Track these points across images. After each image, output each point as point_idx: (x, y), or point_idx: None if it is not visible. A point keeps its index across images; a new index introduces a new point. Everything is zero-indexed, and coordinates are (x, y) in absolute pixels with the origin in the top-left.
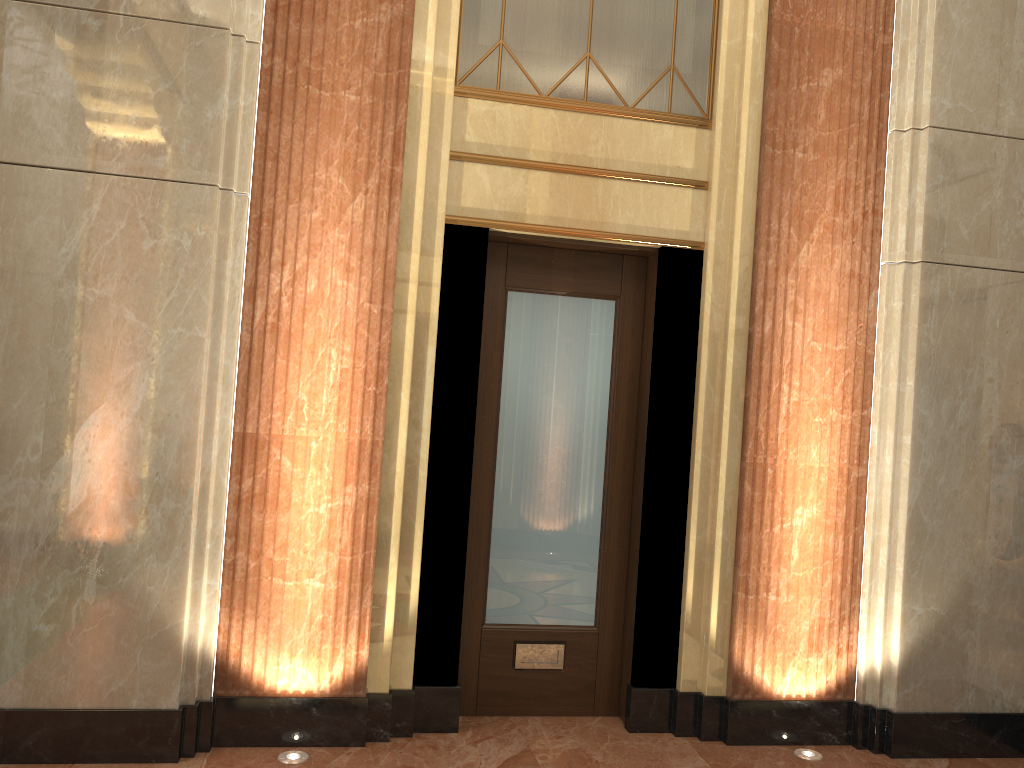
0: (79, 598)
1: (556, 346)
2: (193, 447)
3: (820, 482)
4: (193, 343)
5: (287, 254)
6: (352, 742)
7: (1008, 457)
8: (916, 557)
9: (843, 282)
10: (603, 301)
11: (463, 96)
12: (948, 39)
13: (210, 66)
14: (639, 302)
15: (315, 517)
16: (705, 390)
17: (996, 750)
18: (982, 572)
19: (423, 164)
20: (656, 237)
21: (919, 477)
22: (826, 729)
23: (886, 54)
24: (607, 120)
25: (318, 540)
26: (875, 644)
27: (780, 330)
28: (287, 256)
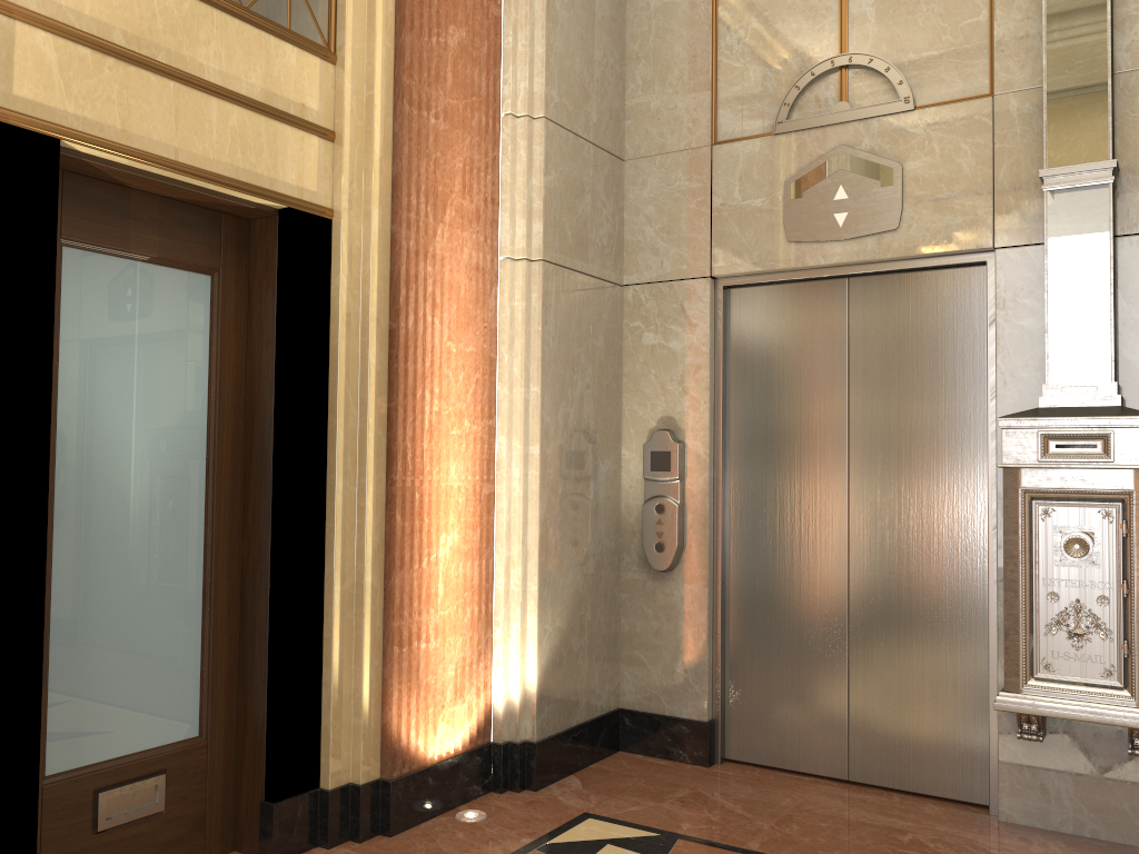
0: None
1: (136, 336)
2: None
3: (458, 503)
4: None
5: None
6: None
7: (600, 462)
8: (546, 573)
9: (471, 275)
10: (196, 275)
11: None
12: (555, 29)
13: None
14: (243, 281)
15: None
16: (344, 399)
17: (600, 753)
18: (587, 579)
19: None
20: (282, 194)
21: (546, 488)
22: (473, 782)
23: (497, 27)
24: (220, 16)
25: None
26: (511, 674)
27: (421, 326)
28: None
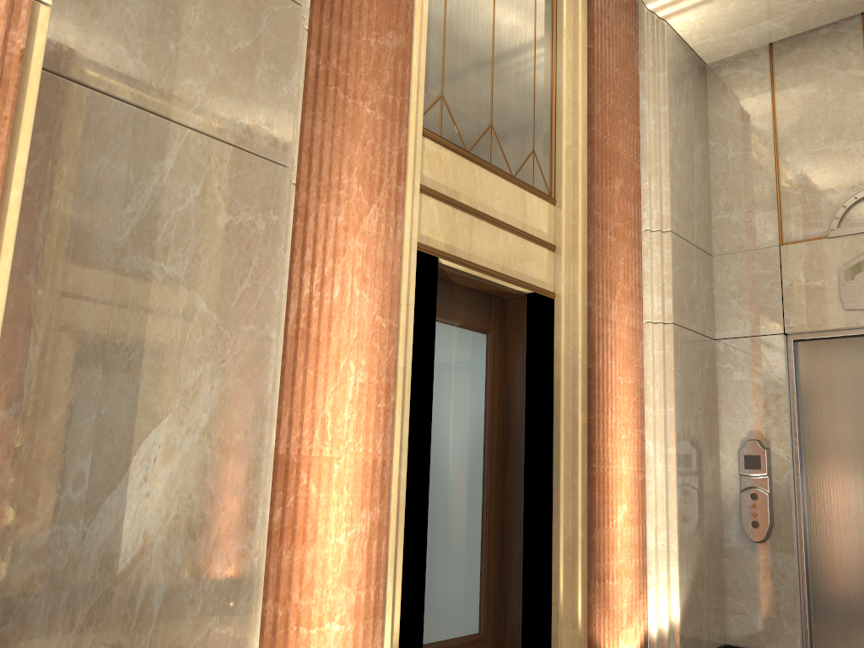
0: None
1: (453, 371)
2: (261, 471)
3: (626, 485)
4: (264, 344)
5: (317, 255)
6: None
7: (708, 462)
8: (681, 538)
9: (629, 333)
10: (479, 334)
11: (422, 134)
12: (674, 175)
13: (286, 38)
14: (502, 337)
15: (337, 549)
16: (563, 413)
17: None
18: (704, 545)
19: (410, 188)
20: (531, 284)
21: (680, 478)
22: None
23: (637, 176)
24: (504, 182)
25: (338, 575)
26: (660, 610)
27: (605, 366)
28: (317, 257)
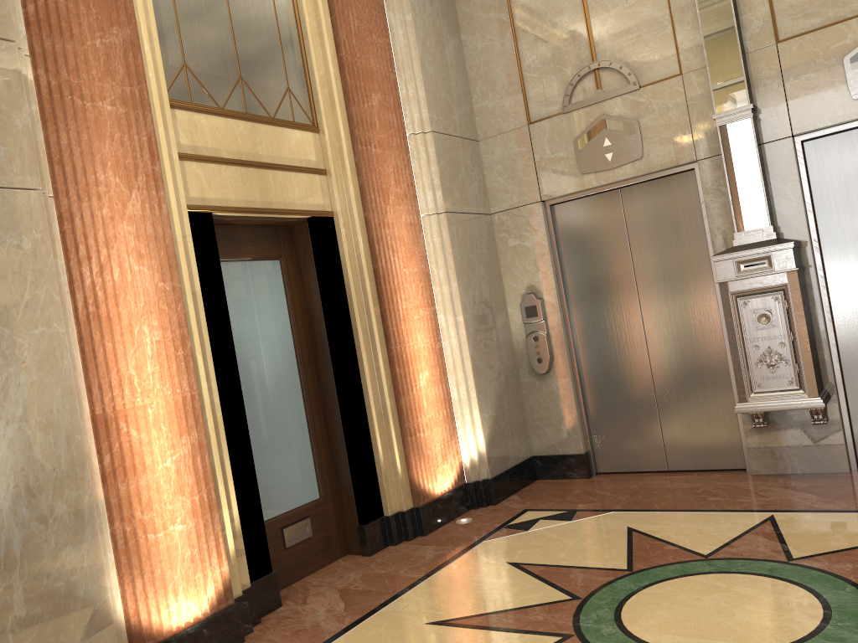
0: (11, 615)
1: (253, 299)
2: (79, 435)
3: (425, 356)
4: (56, 339)
5: (91, 248)
6: (236, 642)
7: (496, 318)
8: (479, 386)
9: (408, 229)
10: (273, 261)
11: (172, 107)
12: (427, 79)
13: (8, 76)
14: (294, 259)
15: (166, 471)
16: (358, 311)
17: (526, 481)
18: (501, 386)
19: (168, 163)
20: (308, 210)
21: (470, 339)
22: (460, 504)
23: (395, 86)
24: (264, 127)
25: (172, 490)
26: (470, 444)
27: (389, 264)
28: (91, 250)
